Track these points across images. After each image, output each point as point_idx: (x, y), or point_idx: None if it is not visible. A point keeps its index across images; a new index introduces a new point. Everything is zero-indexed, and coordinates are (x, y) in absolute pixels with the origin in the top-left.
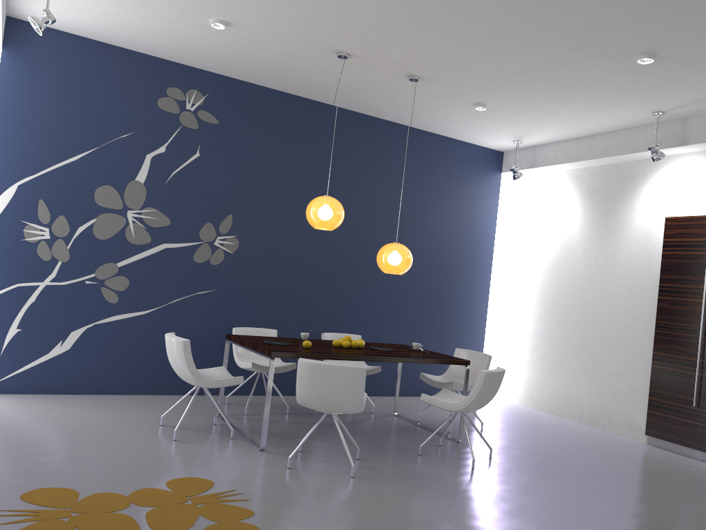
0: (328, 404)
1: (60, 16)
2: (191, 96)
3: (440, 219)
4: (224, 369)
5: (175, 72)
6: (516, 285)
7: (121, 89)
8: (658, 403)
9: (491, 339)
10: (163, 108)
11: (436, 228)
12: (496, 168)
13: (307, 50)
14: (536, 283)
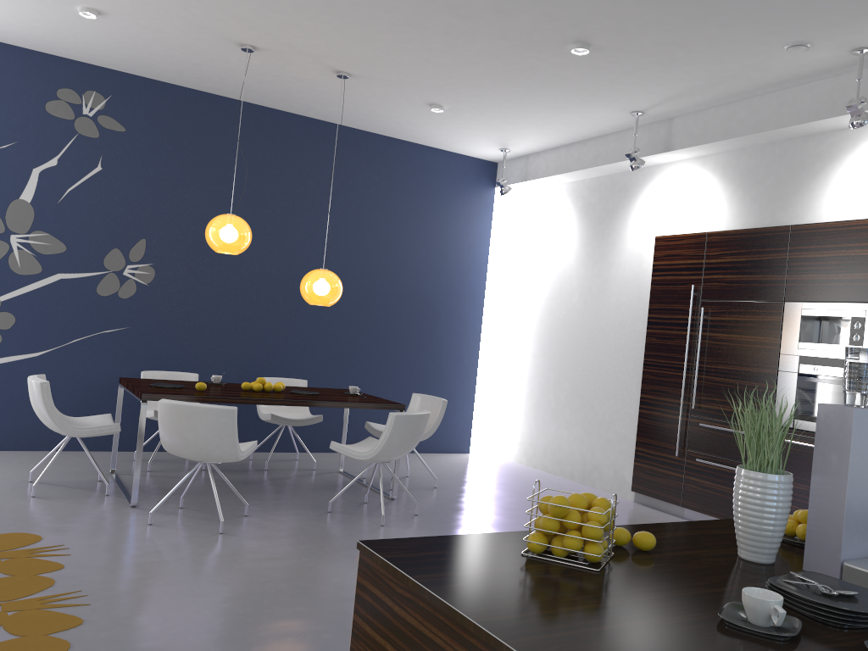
0: (194, 451)
1: None
2: (89, 98)
3: (416, 244)
4: (108, 417)
5: (67, 71)
6: (512, 321)
7: None
8: (644, 454)
9: (488, 386)
10: (53, 113)
11: (410, 253)
12: (487, 181)
13: (205, 42)
14: (532, 318)
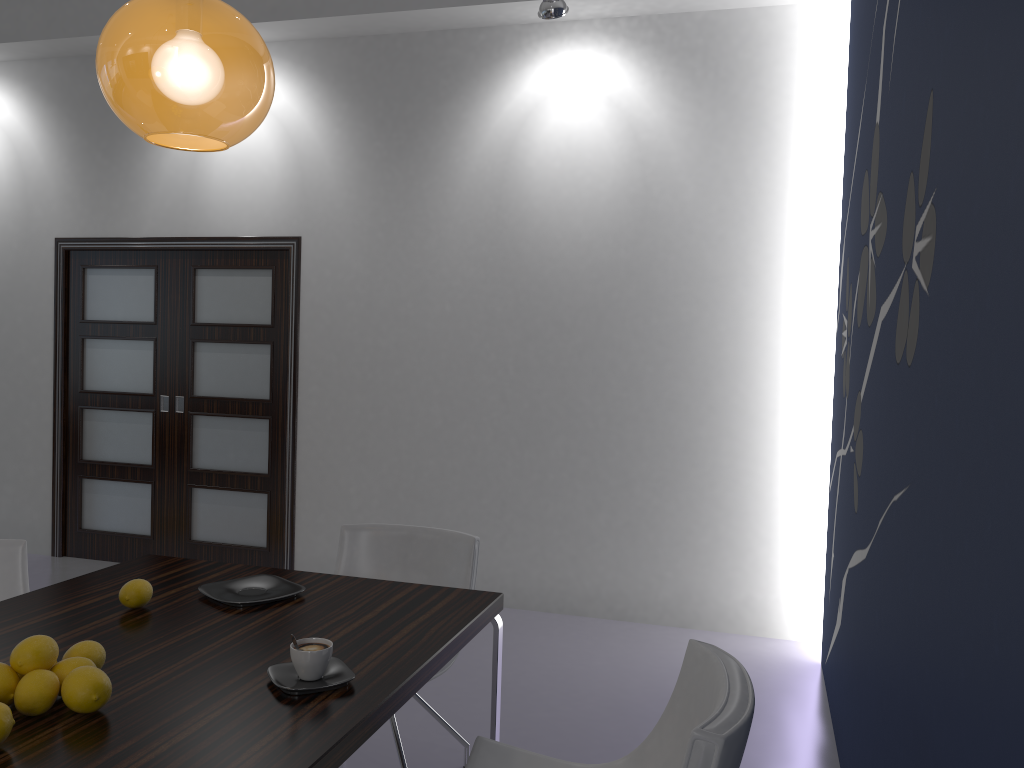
0: None
1: None
2: None
3: None
4: None
5: None
6: None
7: None
8: None
9: None
10: None
11: None
12: None
13: None
14: None
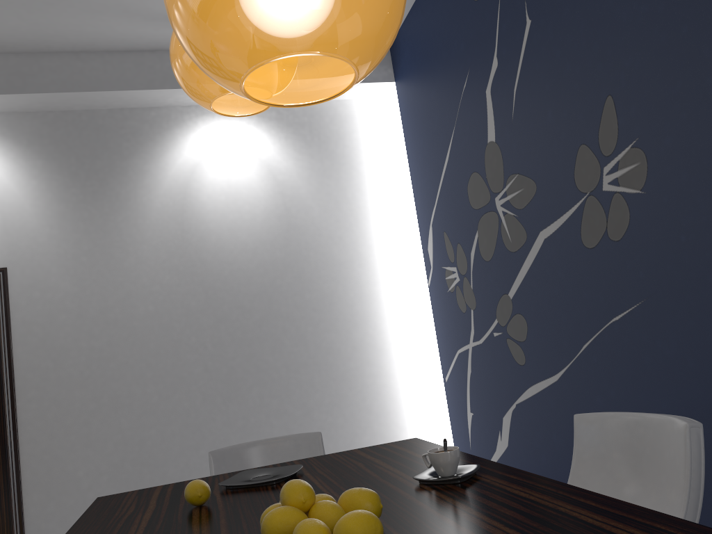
0: None
1: None
2: None
3: None
4: None
5: None
6: None
7: (447, 23)
8: None
9: None
10: None
11: None
12: None
13: None
14: None
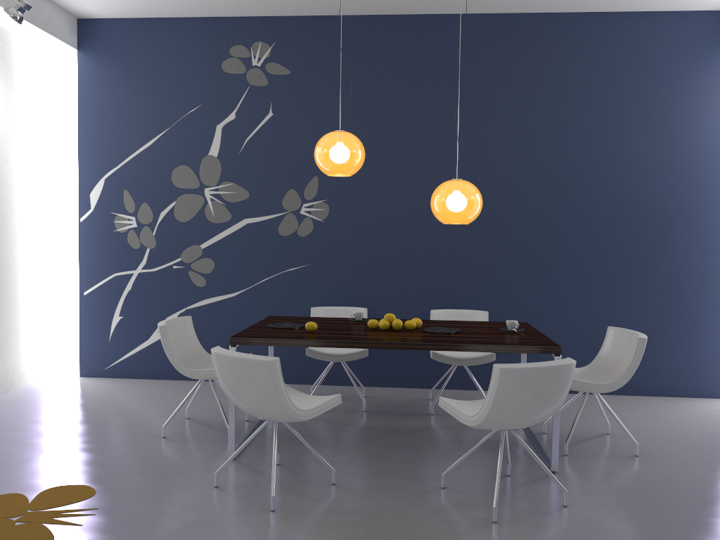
0: (246, 408)
1: (99, 2)
2: (256, 50)
3: (631, 137)
4: None
5: (236, 28)
6: None
7: (184, 61)
8: None
9: None
10: (228, 70)
11: (623, 150)
12: None
13: None
14: None
